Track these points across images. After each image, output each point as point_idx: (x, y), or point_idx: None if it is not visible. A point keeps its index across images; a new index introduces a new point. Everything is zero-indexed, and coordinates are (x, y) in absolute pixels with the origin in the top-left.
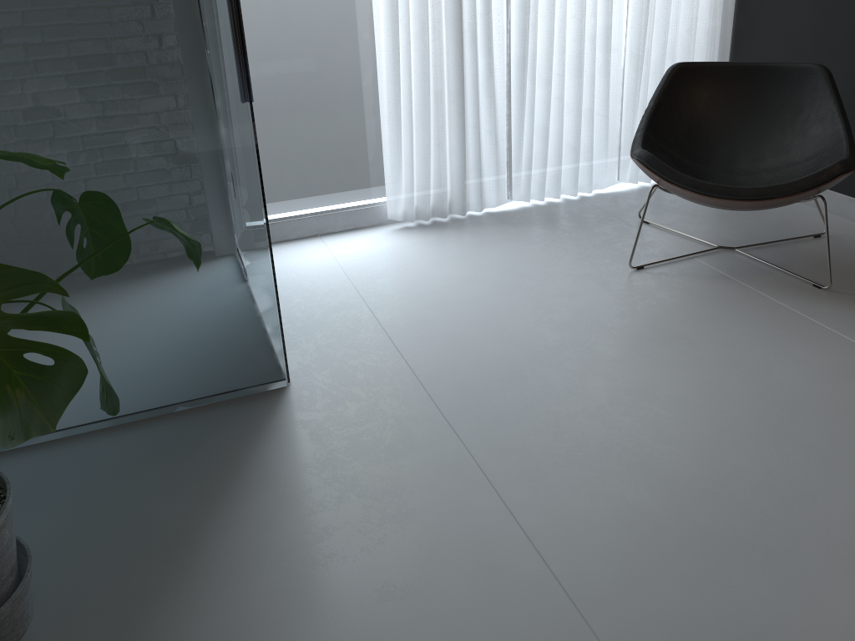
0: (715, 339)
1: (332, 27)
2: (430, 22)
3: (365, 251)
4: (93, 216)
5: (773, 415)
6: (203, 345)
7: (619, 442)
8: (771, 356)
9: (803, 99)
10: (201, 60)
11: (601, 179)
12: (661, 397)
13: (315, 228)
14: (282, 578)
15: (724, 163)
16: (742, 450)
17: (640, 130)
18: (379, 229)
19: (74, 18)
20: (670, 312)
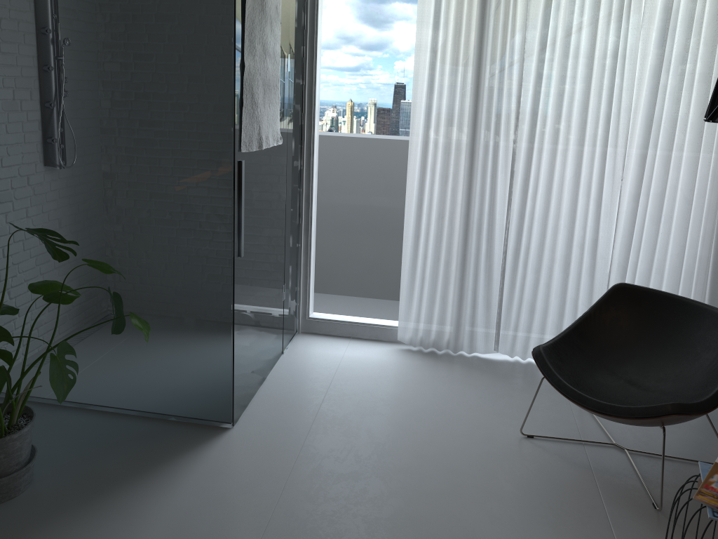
0: (514, 509)
1: (384, 204)
2: (447, 212)
3: (364, 358)
4: (116, 303)
5: None
6: (189, 386)
7: None
8: None
9: (713, 341)
10: (211, 232)
11: None
12: (423, 530)
13: (349, 332)
14: (122, 527)
15: (633, 374)
16: None
17: (566, 328)
18: (390, 345)
19: (156, 202)
20: (508, 477)
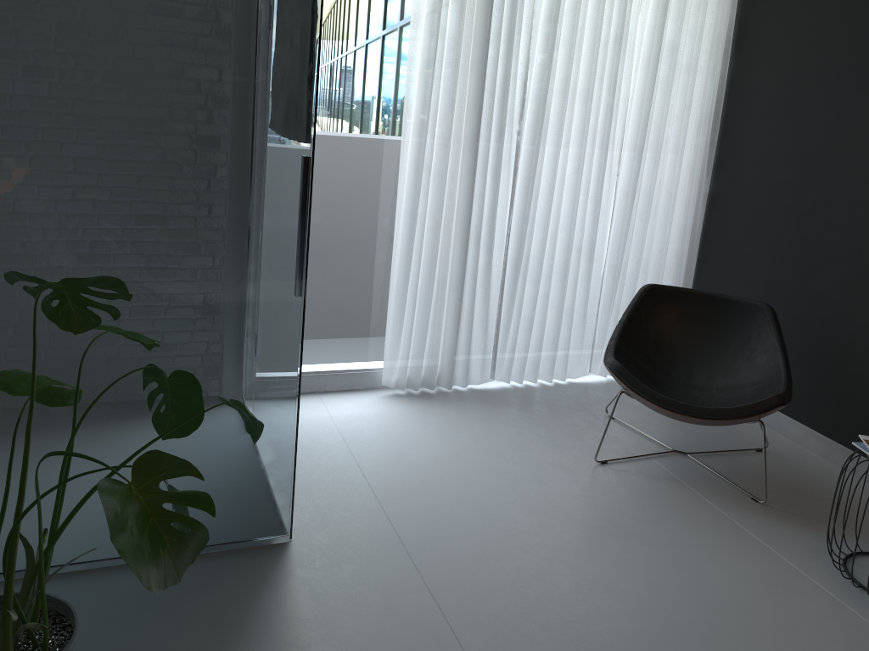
0: (664, 540)
1: (358, 214)
2: (443, 220)
3: (359, 414)
4: (177, 389)
5: (708, 617)
6: (224, 497)
7: (577, 629)
8: (710, 562)
9: (752, 331)
10: (272, 263)
11: (575, 370)
12: (615, 590)
13: (314, 385)
14: None
15: (682, 376)
16: (680, 647)
17: (614, 339)
18: (372, 393)
19: (182, 223)
20: (627, 509)
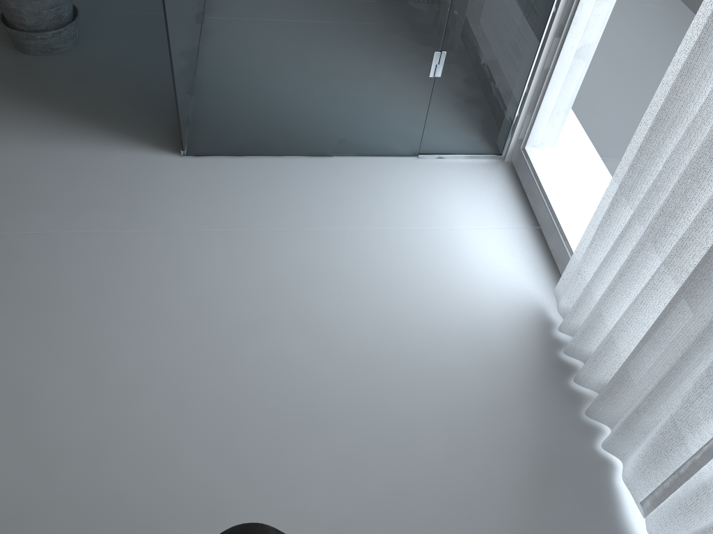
0: None
1: None
2: None
3: (465, 259)
4: None
5: None
6: None
7: None
8: None
9: None
10: None
11: None
12: None
13: (540, 216)
14: None
15: None
16: None
17: None
18: (547, 291)
19: None
20: None
